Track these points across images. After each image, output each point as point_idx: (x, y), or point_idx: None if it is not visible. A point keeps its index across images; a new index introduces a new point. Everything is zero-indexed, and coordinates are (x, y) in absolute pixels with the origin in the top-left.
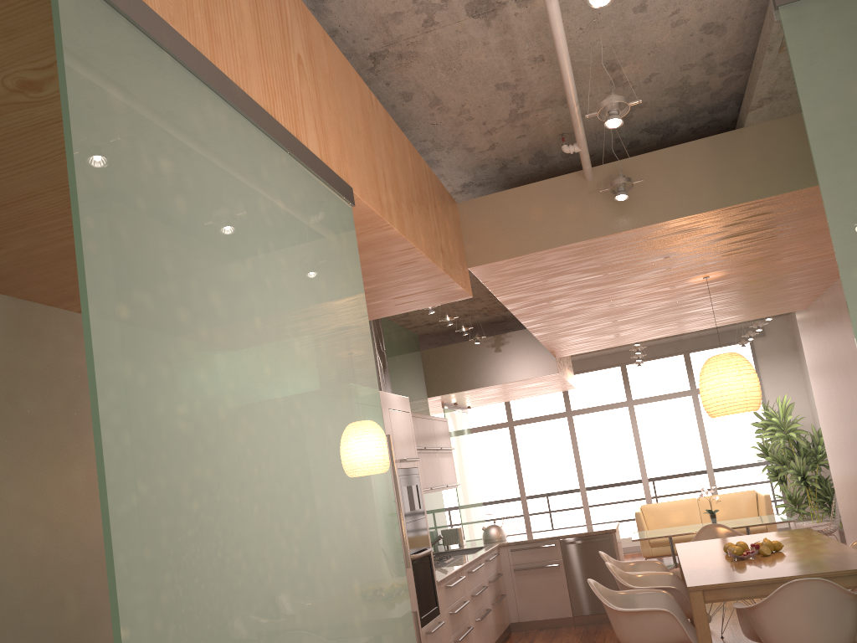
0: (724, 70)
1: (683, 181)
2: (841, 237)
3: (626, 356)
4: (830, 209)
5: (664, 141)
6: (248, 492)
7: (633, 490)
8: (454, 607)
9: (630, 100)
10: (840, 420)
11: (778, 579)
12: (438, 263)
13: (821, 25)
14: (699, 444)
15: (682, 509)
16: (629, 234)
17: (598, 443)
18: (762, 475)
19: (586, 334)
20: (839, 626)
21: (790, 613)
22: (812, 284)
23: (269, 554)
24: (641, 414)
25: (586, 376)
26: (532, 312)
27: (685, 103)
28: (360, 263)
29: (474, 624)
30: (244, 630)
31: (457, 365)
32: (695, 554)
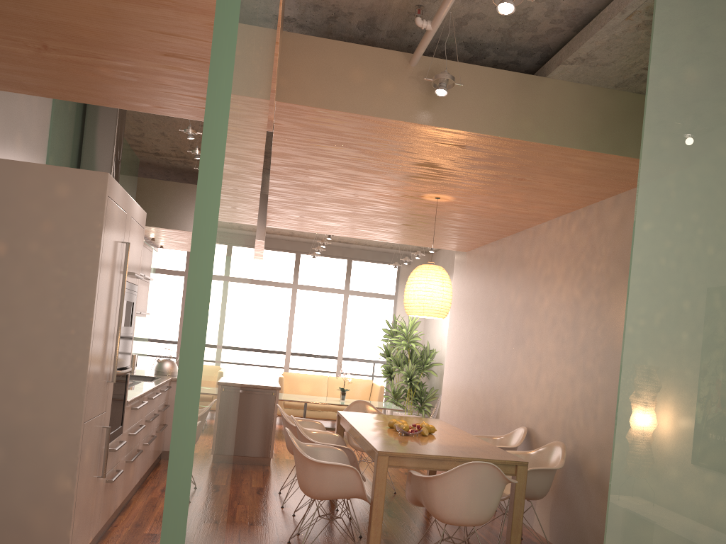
0: (557, 18)
1: (488, 102)
2: (645, 192)
3: (303, 246)
4: (644, 166)
5: (469, 62)
6: (244, 221)
7: (276, 358)
8: (133, 429)
9: (477, 6)
10: (468, 343)
11: (449, 458)
12: (276, 76)
13: (683, 8)
14: (338, 335)
15: (315, 382)
16: (429, 131)
17: (259, 312)
18: (376, 370)
19: (308, 213)
20: (490, 503)
21: (460, 487)
22: (491, 233)
23: (235, 328)
24: (301, 297)
25: (265, 253)
26: (287, 174)
27: (510, 34)
28: (207, 34)
29: (141, 448)
30: (219, 439)
31: (172, 203)
32: (362, 423)
